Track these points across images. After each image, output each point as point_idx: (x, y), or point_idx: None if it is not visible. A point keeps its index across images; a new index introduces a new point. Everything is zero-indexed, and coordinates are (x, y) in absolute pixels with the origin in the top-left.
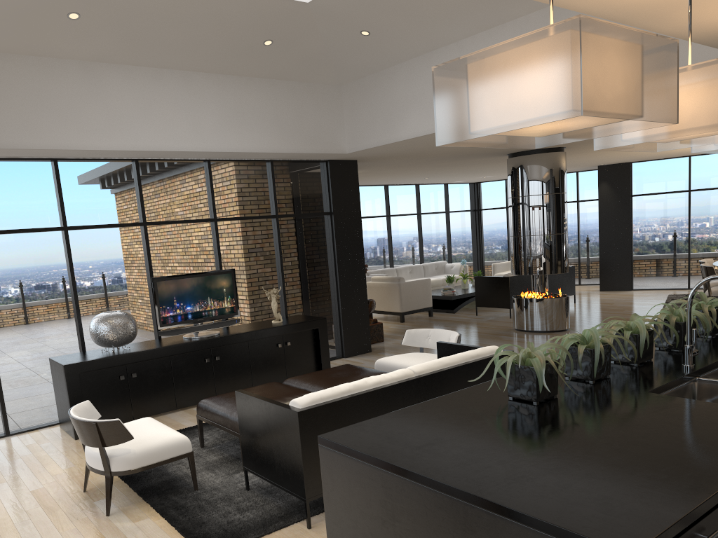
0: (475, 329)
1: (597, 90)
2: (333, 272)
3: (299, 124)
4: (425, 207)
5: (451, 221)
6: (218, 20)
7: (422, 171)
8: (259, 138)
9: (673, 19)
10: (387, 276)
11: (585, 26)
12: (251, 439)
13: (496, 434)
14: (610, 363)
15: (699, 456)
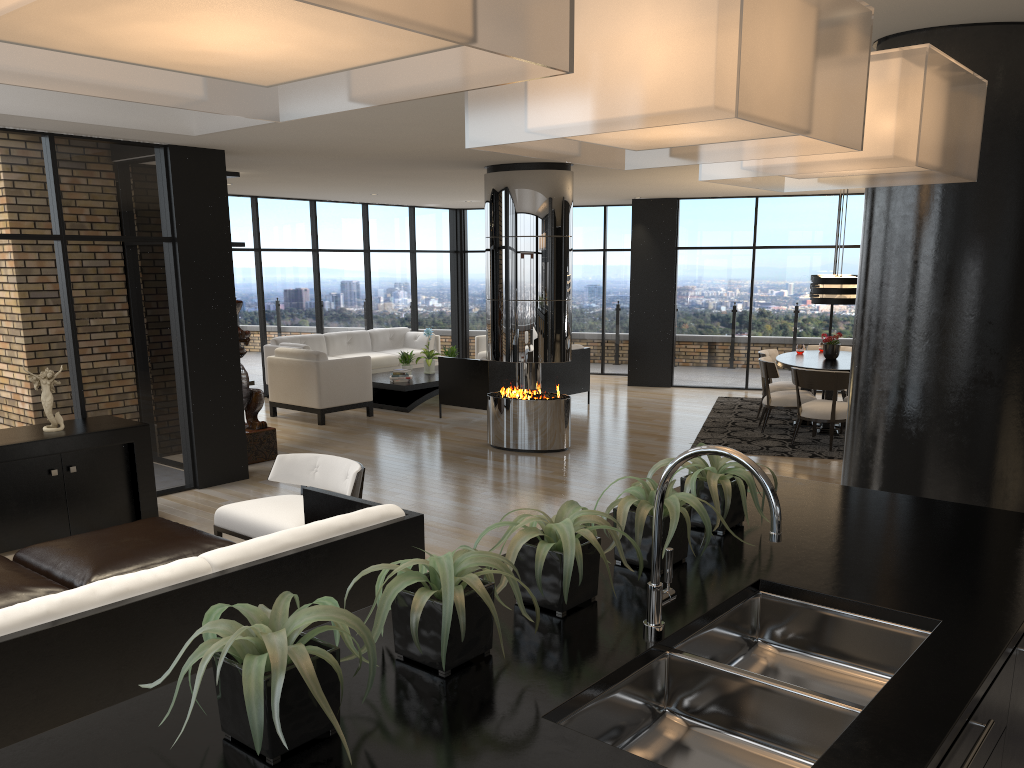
0: (431, 442)
1: None
2: (178, 342)
3: None
4: (377, 241)
5: (418, 265)
6: None
7: (360, 183)
8: (7, 87)
9: None
10: (300, 349)
11: None
12: None
13: None
14: (492, 625)
15: None
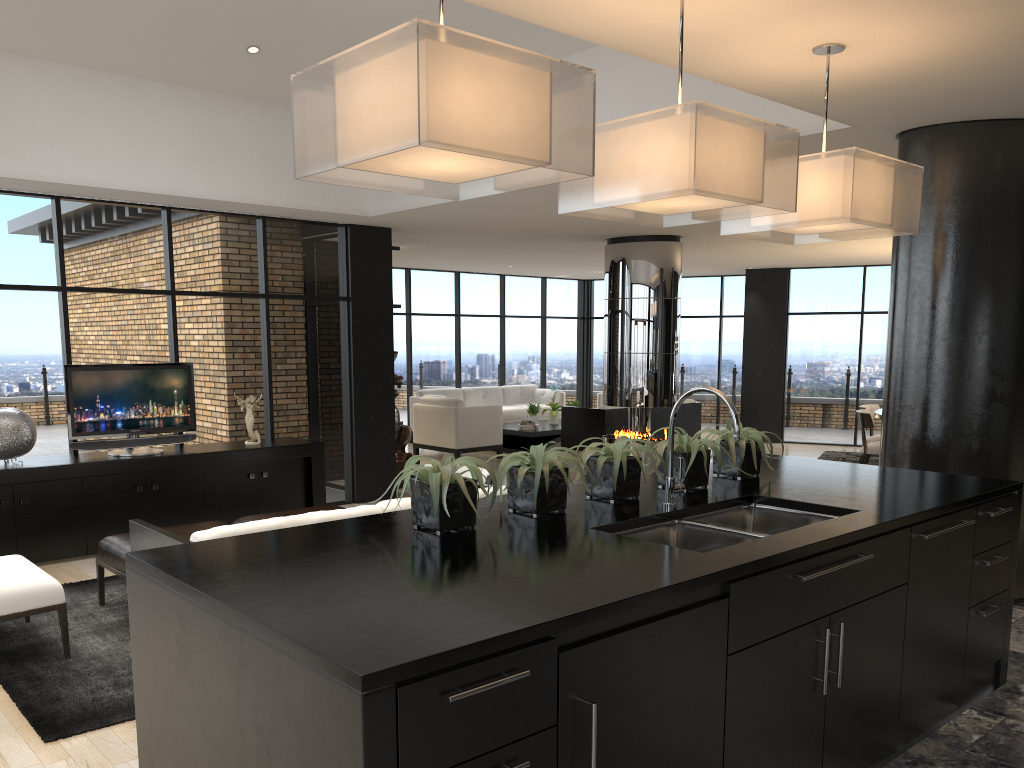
0: None
1: (446, 117)
2: (347, 381)
3: None
4: (512, 308)
5: (548, 330)
6: (176, 10)
7: (498, 255)
8: (240, 182)
9: (711, 61)
10: (441, 397)
11: (425, 33)
12: None
13: (350, 561)
14: (566, 493)
15: (563, 591)
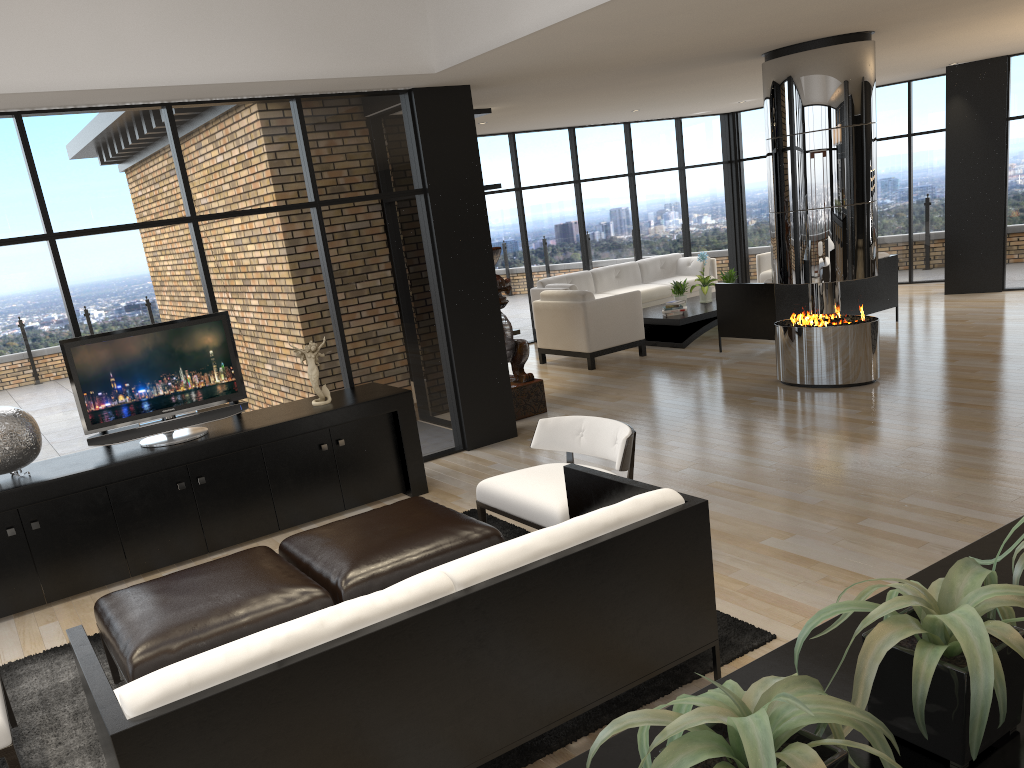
0: (711, 383)
1: None
2: (437, 299)
3: (331, 19)
4: (642, 162)
5: (688, 183)
6: None
7: (618, 100)
8: (247, 53)
9: None
10: (565, 290)
11: None
12: (100, 738)
13: None
14: None
15: None
